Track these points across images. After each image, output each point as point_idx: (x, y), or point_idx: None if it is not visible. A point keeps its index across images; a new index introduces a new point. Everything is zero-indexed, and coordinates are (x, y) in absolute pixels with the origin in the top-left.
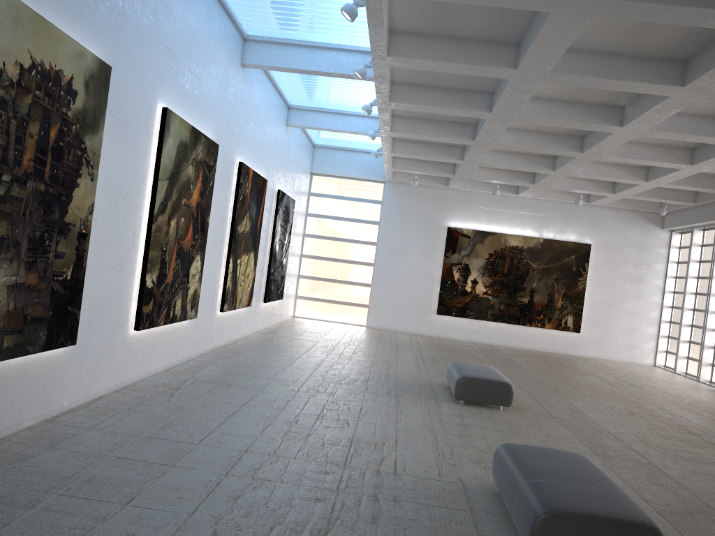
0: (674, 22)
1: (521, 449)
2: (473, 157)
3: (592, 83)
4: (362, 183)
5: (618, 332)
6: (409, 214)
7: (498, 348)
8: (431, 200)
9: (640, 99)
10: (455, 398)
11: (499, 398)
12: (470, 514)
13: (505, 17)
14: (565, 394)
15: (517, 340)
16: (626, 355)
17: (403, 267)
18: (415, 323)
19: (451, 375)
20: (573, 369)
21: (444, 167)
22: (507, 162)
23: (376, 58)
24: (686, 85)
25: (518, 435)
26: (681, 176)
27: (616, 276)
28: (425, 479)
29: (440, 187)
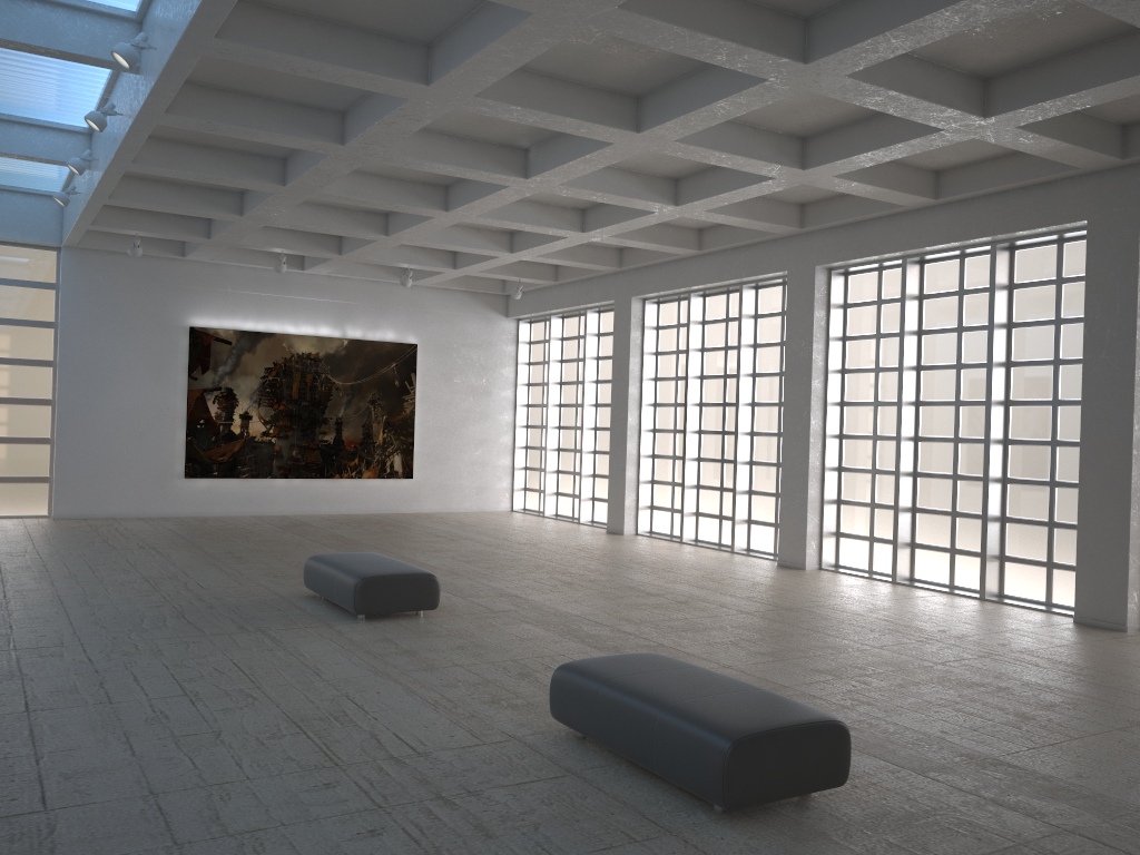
0: (680, 51)
1: (598, 666)
2: (266, 211)
3: (526, 117)
4: (12, 251)
5: (464, 470)
6: (116, 307)
7: (301, 520)
8: (156, 281)
9: (558, 141)
10: (346, 614)
11: (421, 599)
12: (577, 777)
13: (431, 4)
14: (468, 574)
15: (322, 503)
16: (476, 502)
17: (115, 402)
18: (148, 498)
19: (330, 577)
20: (432, 534)
21: (190, 224)
22: (316, 220)
23: (189, 39)
24: (642, 131)
25: (490, 649)
26: (561, 247)
27: (454, 389)
28: (466, 748)
29: (169, 258)
